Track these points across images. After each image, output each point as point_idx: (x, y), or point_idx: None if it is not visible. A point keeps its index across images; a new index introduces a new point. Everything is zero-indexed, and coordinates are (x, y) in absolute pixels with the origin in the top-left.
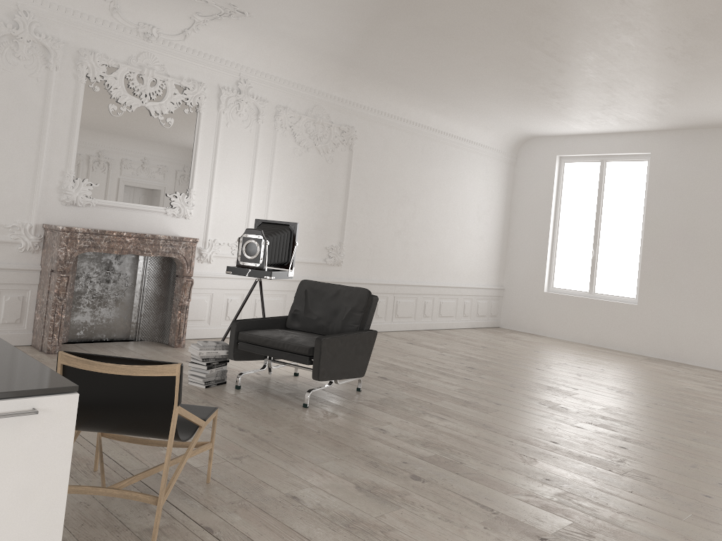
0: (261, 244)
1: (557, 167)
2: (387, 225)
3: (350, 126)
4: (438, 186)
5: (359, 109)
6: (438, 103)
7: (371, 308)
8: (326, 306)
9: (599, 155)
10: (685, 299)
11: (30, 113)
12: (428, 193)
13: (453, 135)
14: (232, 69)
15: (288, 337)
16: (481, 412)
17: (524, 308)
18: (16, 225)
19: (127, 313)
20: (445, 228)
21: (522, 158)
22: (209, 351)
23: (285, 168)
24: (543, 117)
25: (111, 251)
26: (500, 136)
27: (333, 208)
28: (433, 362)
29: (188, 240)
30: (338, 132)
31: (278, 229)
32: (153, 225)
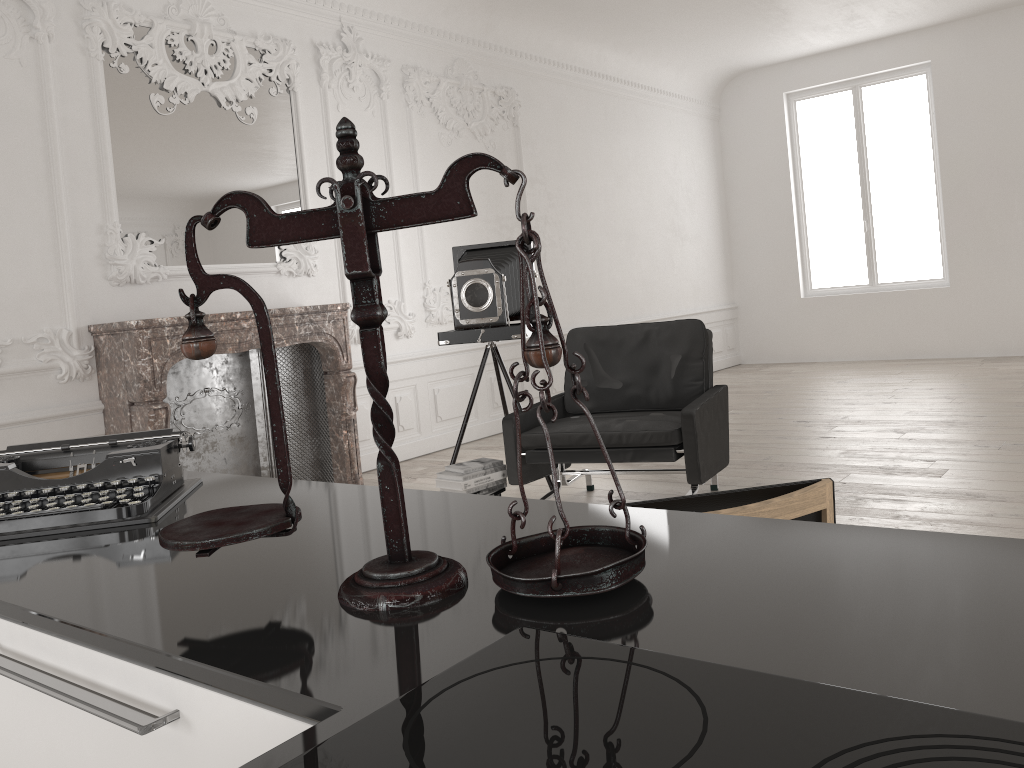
0: (493, 282)
1: (786, 110)
2: (582, 237)
3: (508, 88)
4: (634, 166)
5: (514, 59)
6: (620, 33)
7: (710, 350)
8: (632, 363)
9: (849, 80)
10: (1022, 264)
11: (22, 127)
12: (624, 179)
13: (639, 85)
14: (327, 11)
15: (620, 423)
16: (930, 478)
17: (775, 329)
18: (44, 335)
19: (251, 453)
20: (654, 230)
21: (728, 108)
22: (477, 478)
23: (433, 168)
24: (773, 33)
25: (222, 350)
26: (697, 78)
27: (509, 223)
28: (742, 426)
29: (335, 308)
30: (494, 100)
31: (503, 255)
32: (262, 295)
